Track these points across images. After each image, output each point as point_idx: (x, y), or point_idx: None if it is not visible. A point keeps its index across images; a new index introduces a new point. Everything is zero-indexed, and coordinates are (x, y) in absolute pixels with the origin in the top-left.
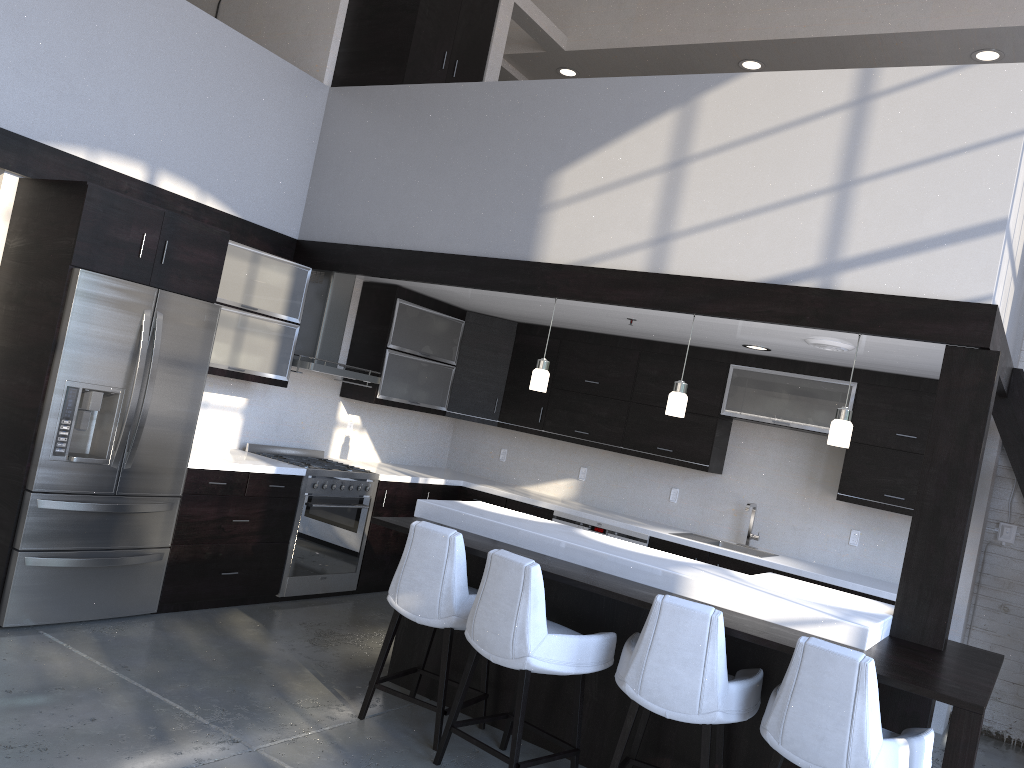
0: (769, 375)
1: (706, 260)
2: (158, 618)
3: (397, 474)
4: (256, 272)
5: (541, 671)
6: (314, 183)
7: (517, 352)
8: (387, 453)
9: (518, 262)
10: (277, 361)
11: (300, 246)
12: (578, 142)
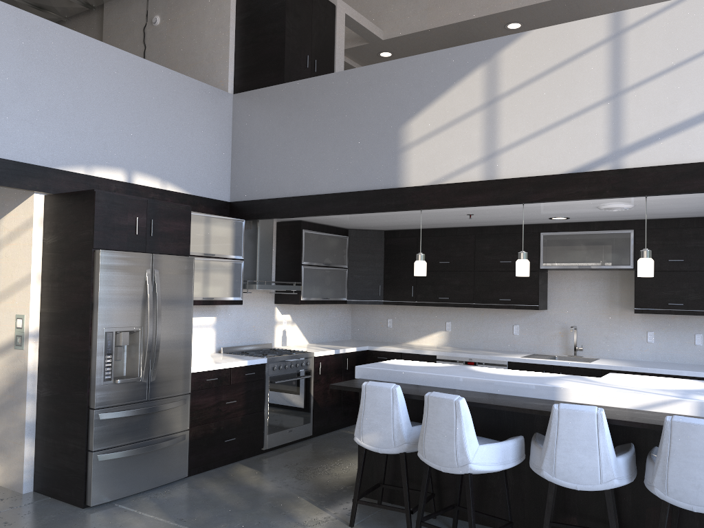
0: (569, 235)
1: (525, 164)
2: (189, 480)
3: (324, 350)
4: (209, 229)
5: (479, 472)
6: (234, 161)
7: (387, 251)
8: (311, 336)
9: (390, 190)
10: (233, 287)
11: (232, 206)
12: (417, 100)
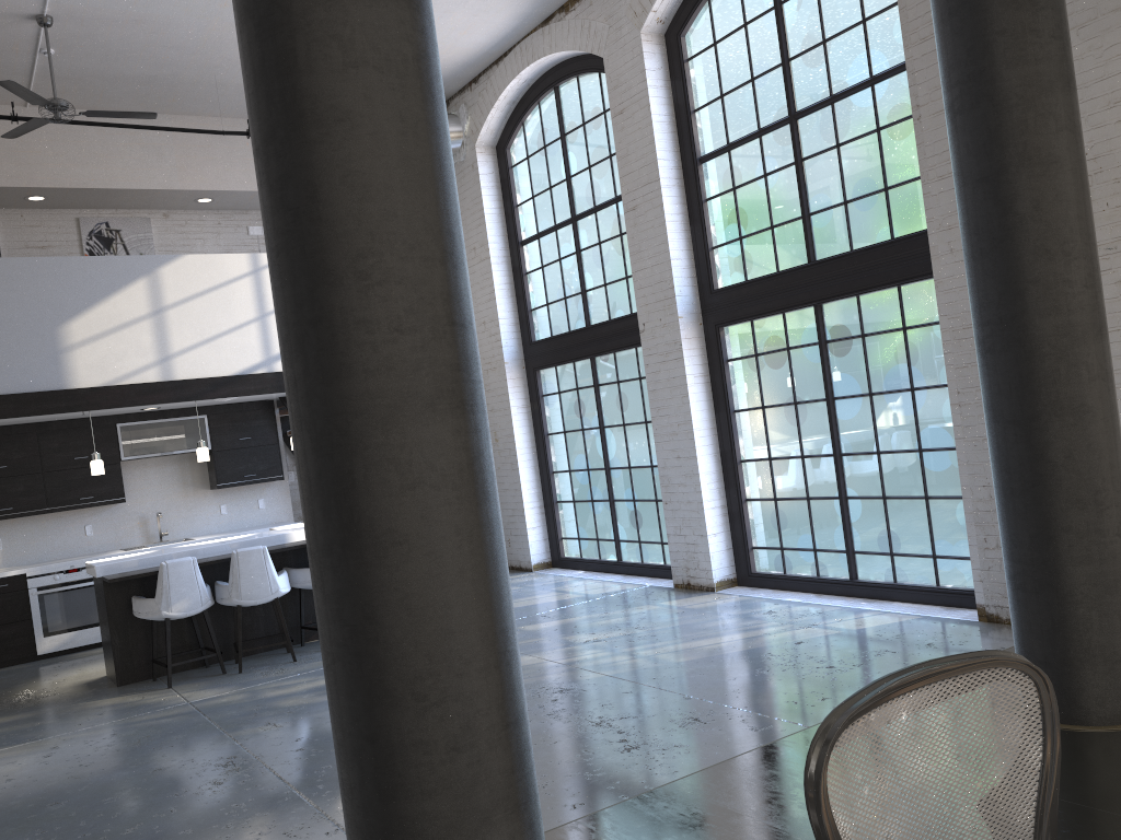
0: (148, 424)
1: (198, 367)
2: None
3: None
4: None
5: (282, 594)
6: None
7: None
8: None
9: (58, 391)
10: None
11: None
12: (75, 302)
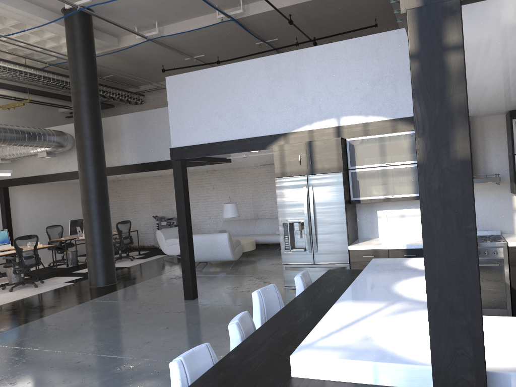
0: None
1: None
2: None
3: None
4: (384, 145)
5: None
6: None
7: None
8: None
9: None
10: (415, 186)
11: None
12: None
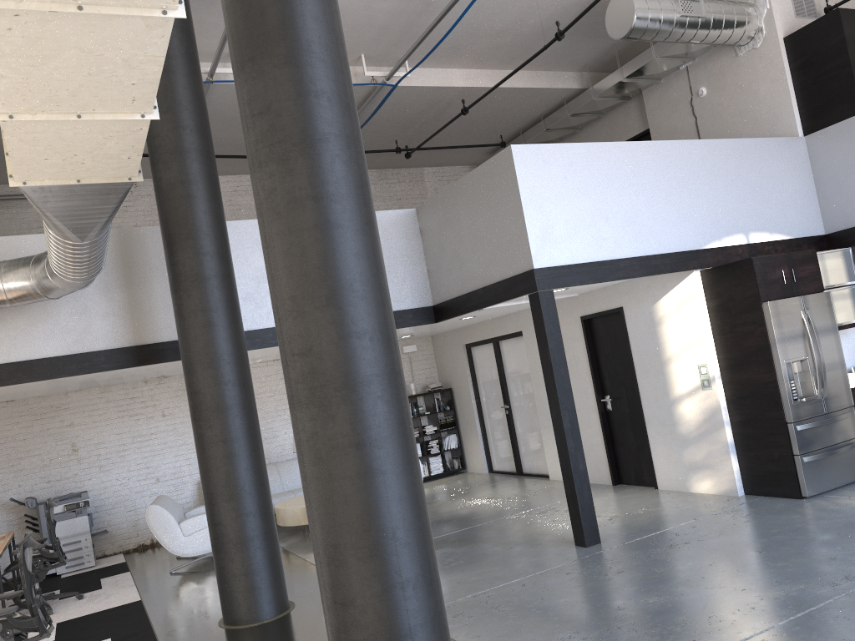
0: None
1: None
2: None
3: None
4: (824, 264)
5: None
6: (821, 196)
7: None
8: None
9: None
10: None
11: (830, 237)
12: None
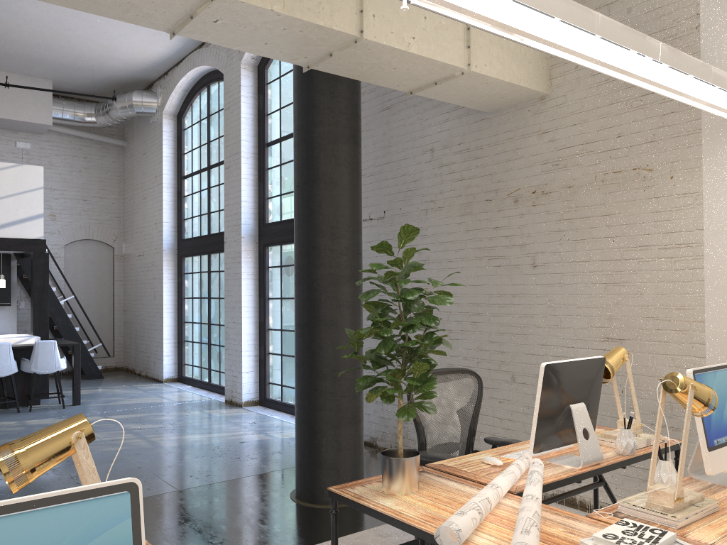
0: None
1: None
2: None
3: None
4: None
5: None
6: None
7: None
8: None
9: None
10: None
11: None
12: None
